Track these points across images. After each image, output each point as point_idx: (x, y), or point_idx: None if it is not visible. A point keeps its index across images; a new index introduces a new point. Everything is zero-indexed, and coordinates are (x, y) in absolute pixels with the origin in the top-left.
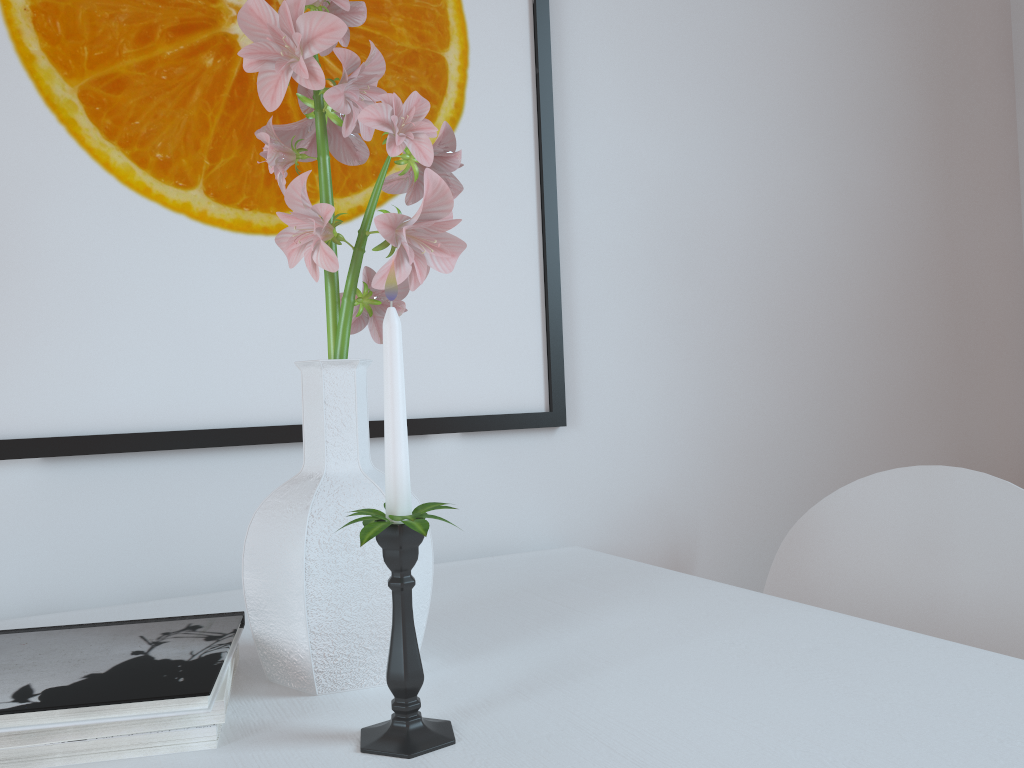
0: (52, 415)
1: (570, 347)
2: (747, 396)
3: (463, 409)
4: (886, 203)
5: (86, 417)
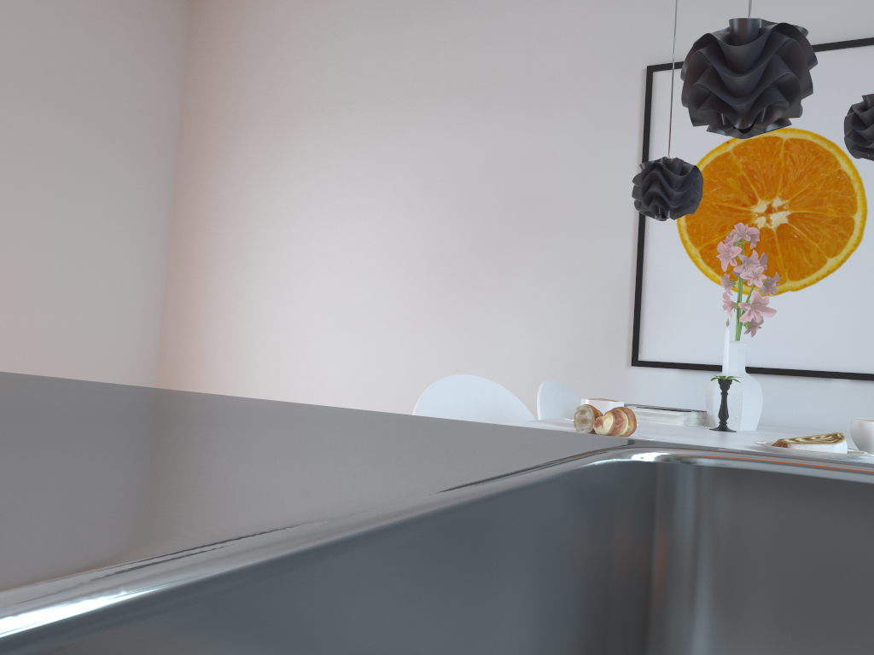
0: (682, 356)
1: None
2: None
3: (850, 369)
4: None
5: (693, 357)
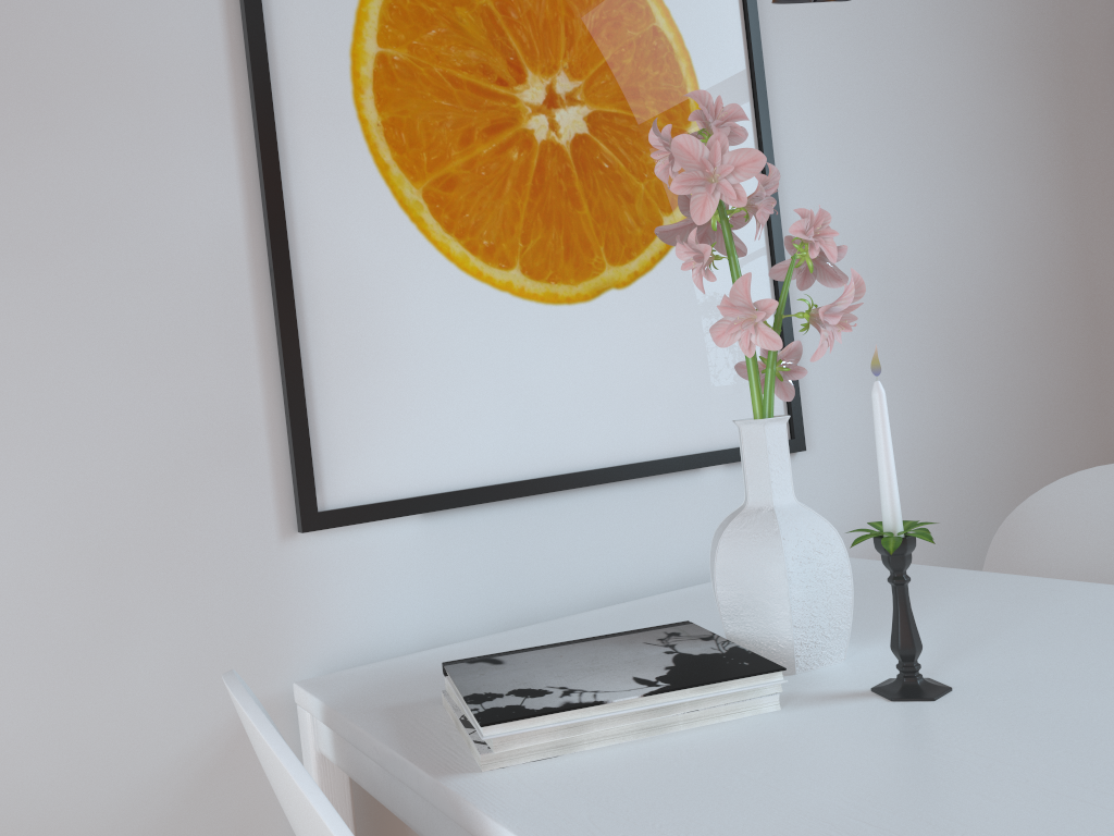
0: (429, 475)
1: (800, 380)
2: (938, 411)
3: (727, 443)
4: (1033, 226)
5: (453, 475)
